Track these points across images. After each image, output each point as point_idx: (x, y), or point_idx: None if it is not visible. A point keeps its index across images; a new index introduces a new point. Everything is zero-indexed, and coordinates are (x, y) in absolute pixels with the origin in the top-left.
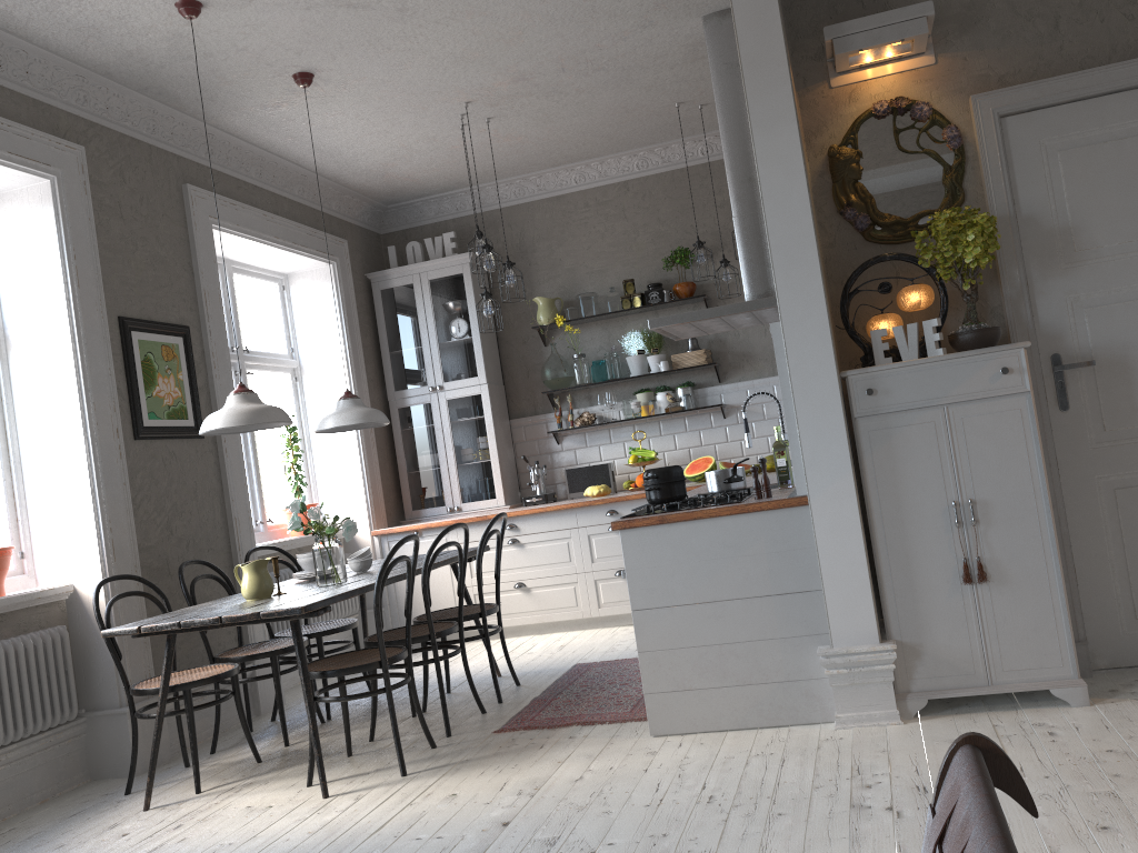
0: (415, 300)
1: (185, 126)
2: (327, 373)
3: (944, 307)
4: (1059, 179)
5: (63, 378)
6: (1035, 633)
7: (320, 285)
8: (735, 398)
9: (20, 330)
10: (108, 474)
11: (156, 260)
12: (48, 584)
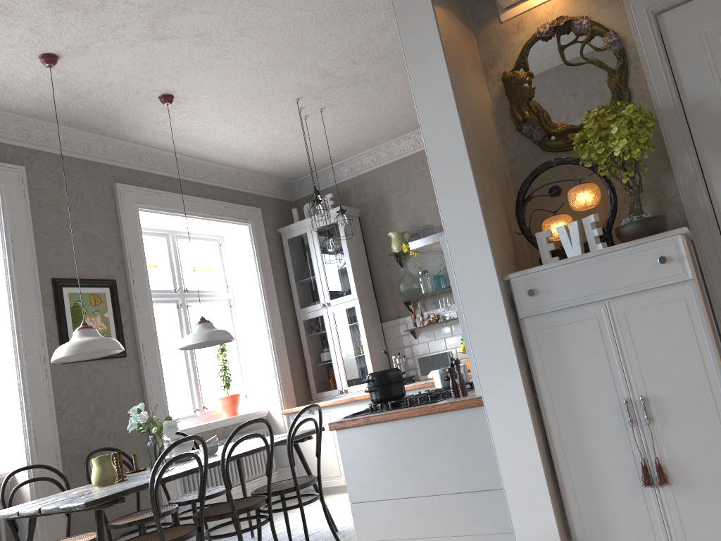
0: (308, 244)
1: (112, 144)
2: (249, 300)
3: (612, 202)
4: None
5: (5, 325)
6: None
7: (242, 241)
8: None
9: None
10: (34, 391)
11: (88, 237)
12: (1, 470)
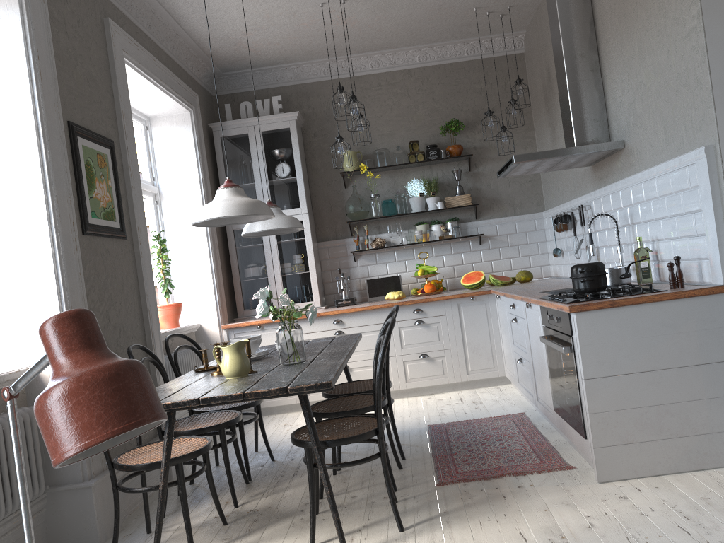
0: (249, 146)
1: None
2: (183, 199)
3: None
4: None
5: (27, 170)
6: None
7: (179, 128)
8: (487, 230)
9: None
10: (68, 264)
11: (90, 78)
12: (5, 368)
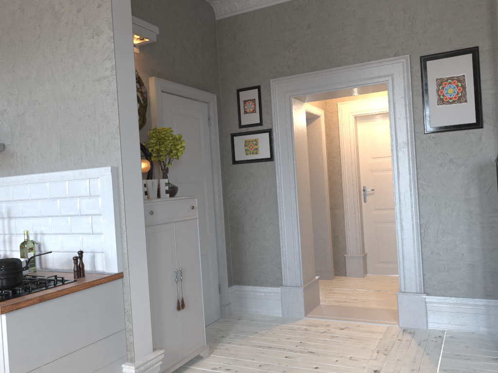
0: None
1: None
2: None
3: (151, 173)
4: (174, 126)
5: None
6: (195, 328)
7: None
8: None
9: None
10: None
11: None
12: None
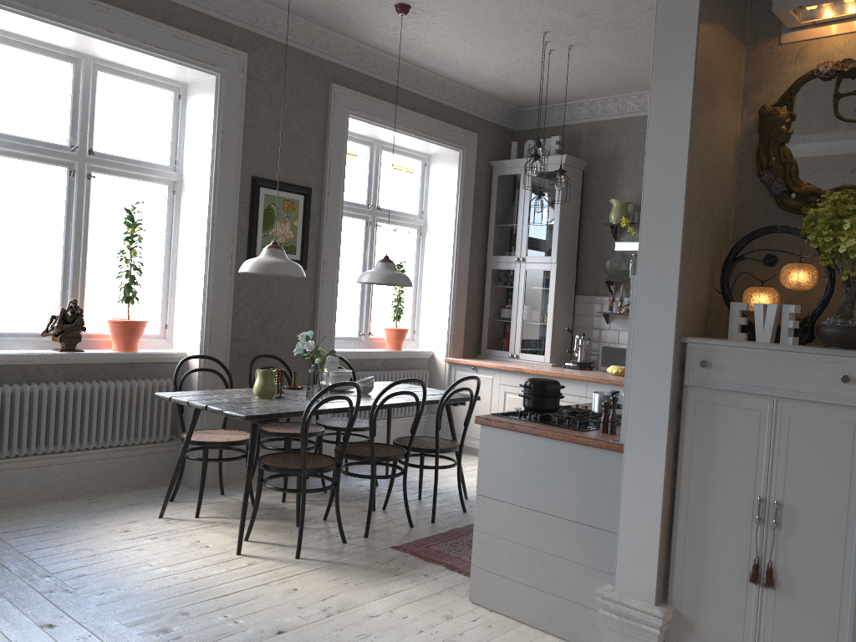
0: (519, 187)
1: (336, 40)
2: (440, 234)
3: (826, 292)
4: None
5: (202, 214)
6: None
7: (449, 167)
8: None
9: (188, 177)
10: (217, 285)
11: (293, 138)
12: (176, 349)
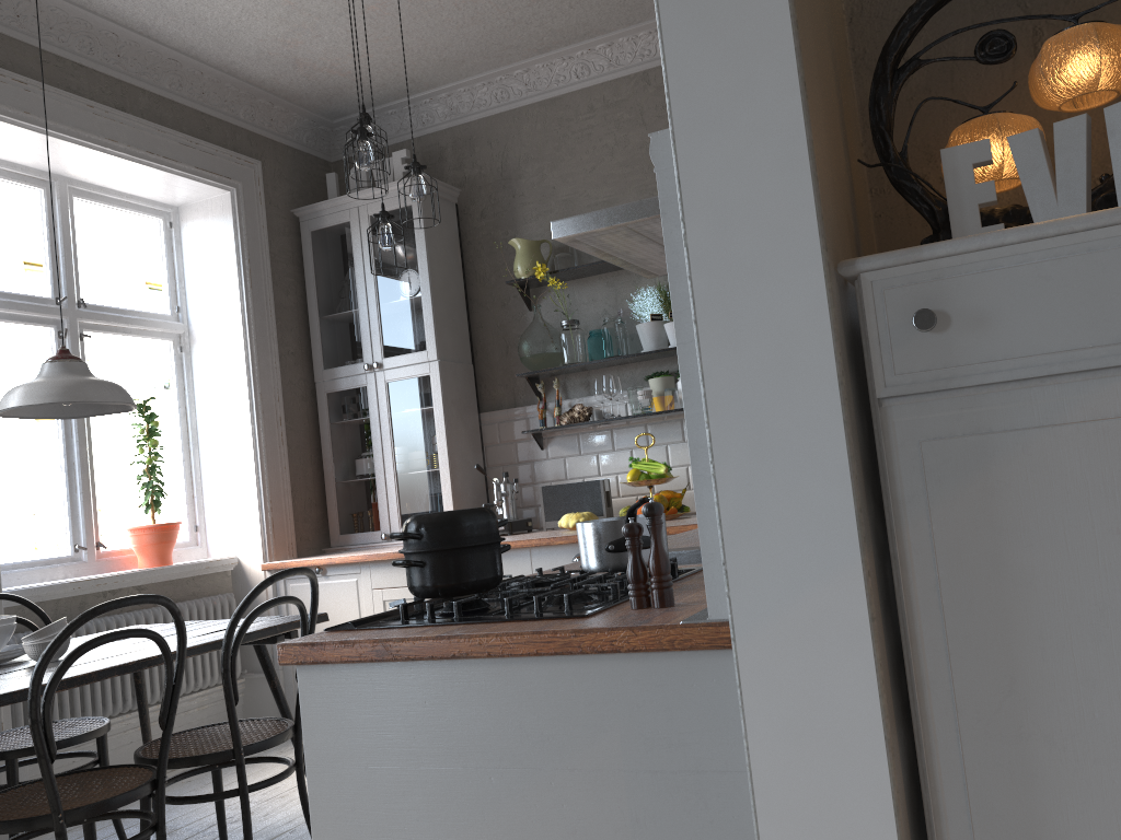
0: (351, 244)
1: None
2: (219, 342)
3: None
4: None
5: None
6: None
7: (215, 221)
8: None
9: None
10: None
11: None
12: None
